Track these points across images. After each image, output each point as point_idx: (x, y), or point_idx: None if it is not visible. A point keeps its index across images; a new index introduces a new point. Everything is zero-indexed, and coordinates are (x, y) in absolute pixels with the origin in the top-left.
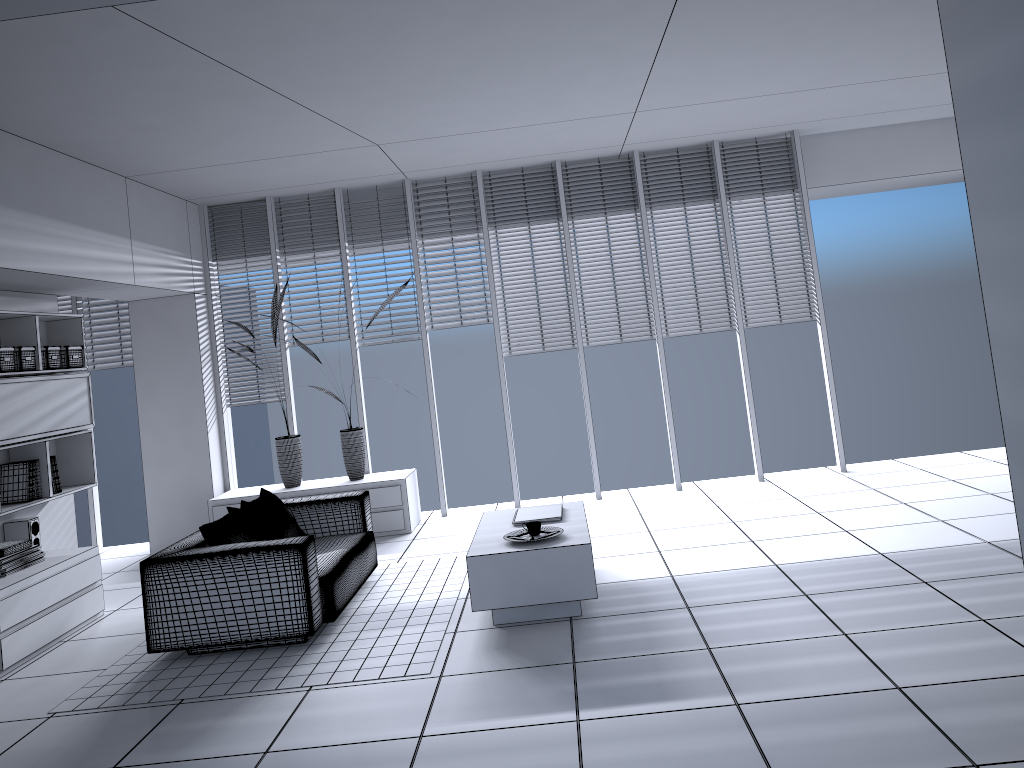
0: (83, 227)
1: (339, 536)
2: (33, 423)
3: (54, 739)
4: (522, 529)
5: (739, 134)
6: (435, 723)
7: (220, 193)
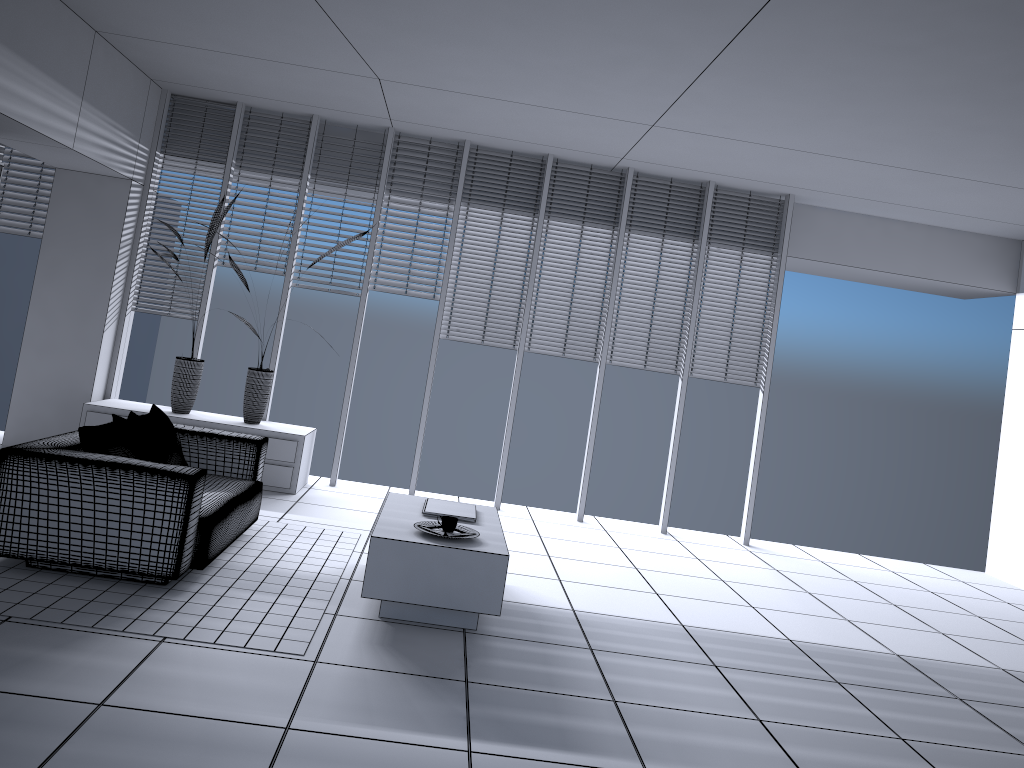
0: (35, 67)
1: (225, 478)
2: None
3: None
4: (434, 521)
5: (737, 182)
6: (305, 716)
7: (191, 83)
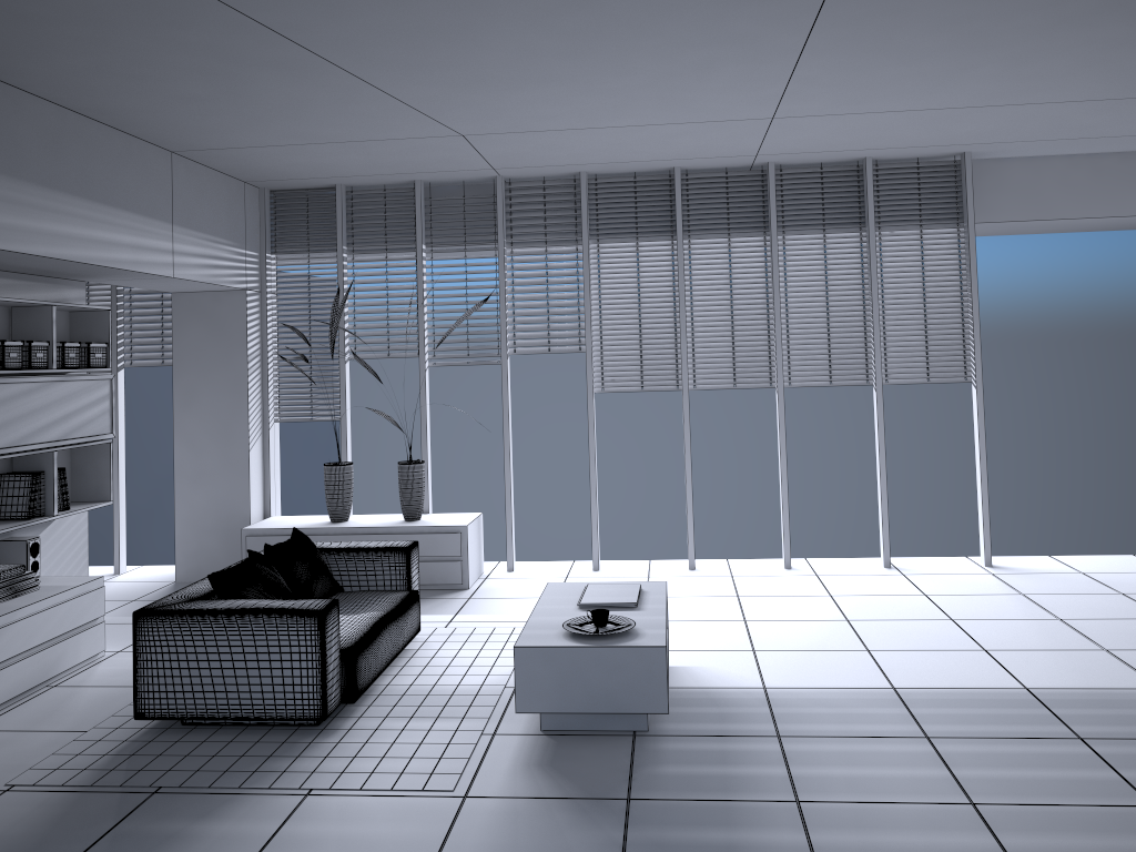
0: (114, 207)
1: (378, 593)
2: (39, 430)
3: (2, 823)
4: (587, 616)
5: (898, 152)
6: None
7: (283, 177)
